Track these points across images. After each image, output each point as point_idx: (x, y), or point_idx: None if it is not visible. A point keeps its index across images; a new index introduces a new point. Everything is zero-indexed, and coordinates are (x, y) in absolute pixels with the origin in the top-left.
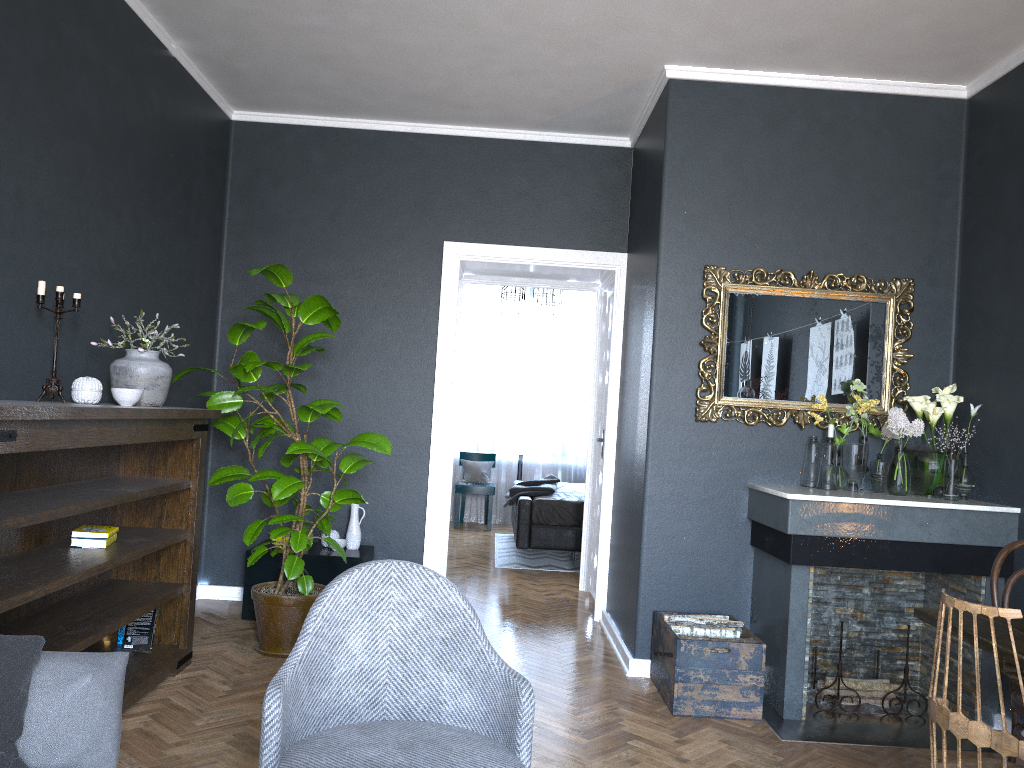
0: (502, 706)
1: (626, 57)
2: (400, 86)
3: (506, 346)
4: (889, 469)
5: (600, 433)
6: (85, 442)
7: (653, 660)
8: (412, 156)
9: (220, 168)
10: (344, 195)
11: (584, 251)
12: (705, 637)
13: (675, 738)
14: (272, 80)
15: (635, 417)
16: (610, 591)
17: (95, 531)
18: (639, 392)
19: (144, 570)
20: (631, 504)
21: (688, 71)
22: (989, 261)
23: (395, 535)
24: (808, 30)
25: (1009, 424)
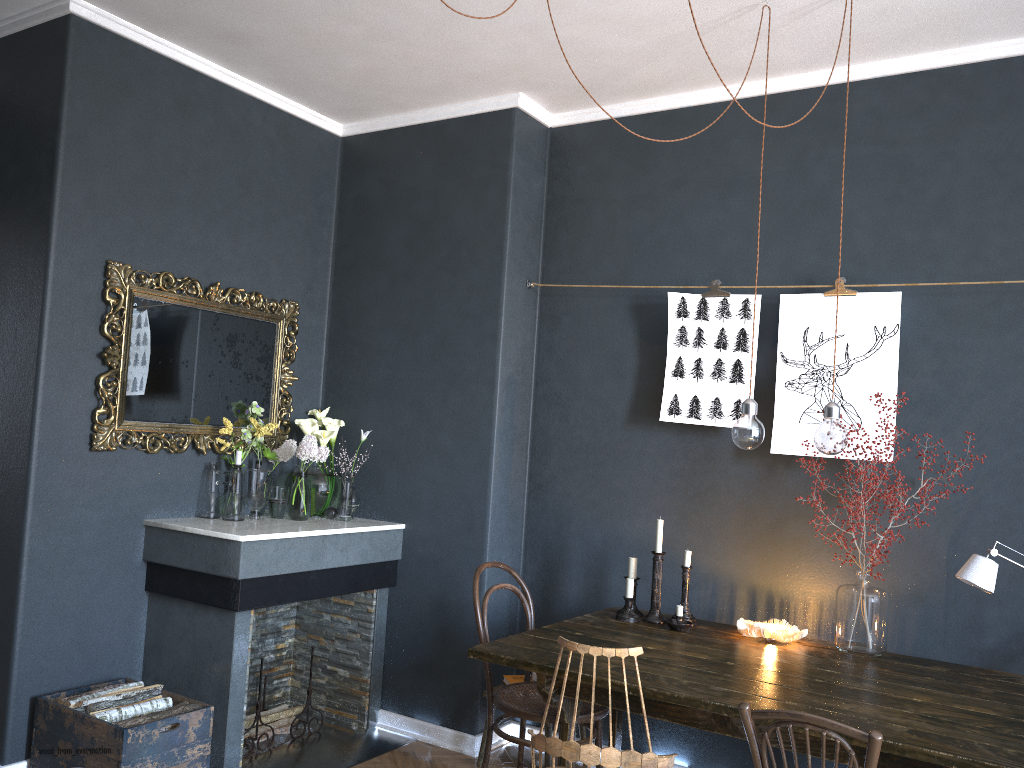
0: None
1: None
2: None
3: None
4: (294, 495)
5: None
6: None
7: (40, 760)
8: None
9: None
10: None
11: None
12: (145, 716)
13: None
14: None
15: None
16: None
17: None
18: None
19: None
20: None
21: (97, 13)
22: (369, 297)
23: None
24: (266, 30)
25: (392, 448)
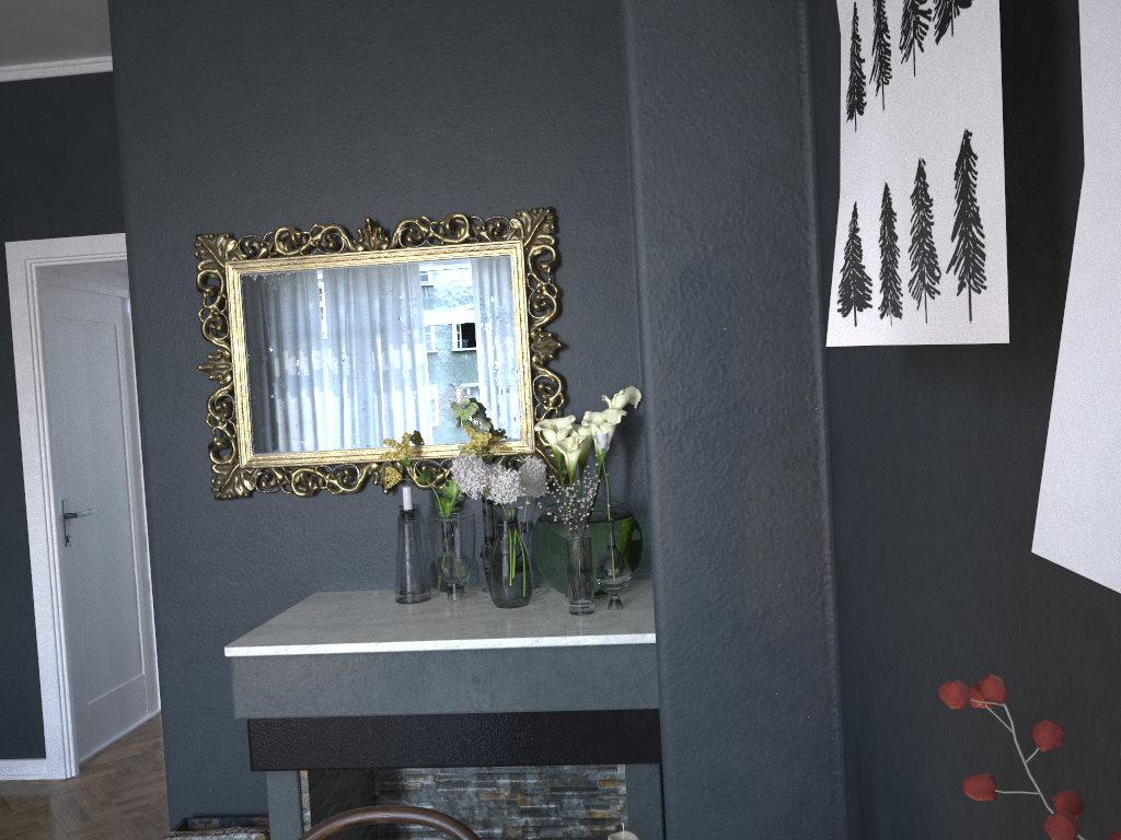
0: None
1: None
2: None
3: None
4: (491, 561)
5: None
6: None
7: None
8: None
9: None
10: None
11: None
12: None
13: None
14: None
15: None
16: None
17: None
18: None
19: None
20: None
21: None
22: None
23: (5, 674)
24: None
25: None
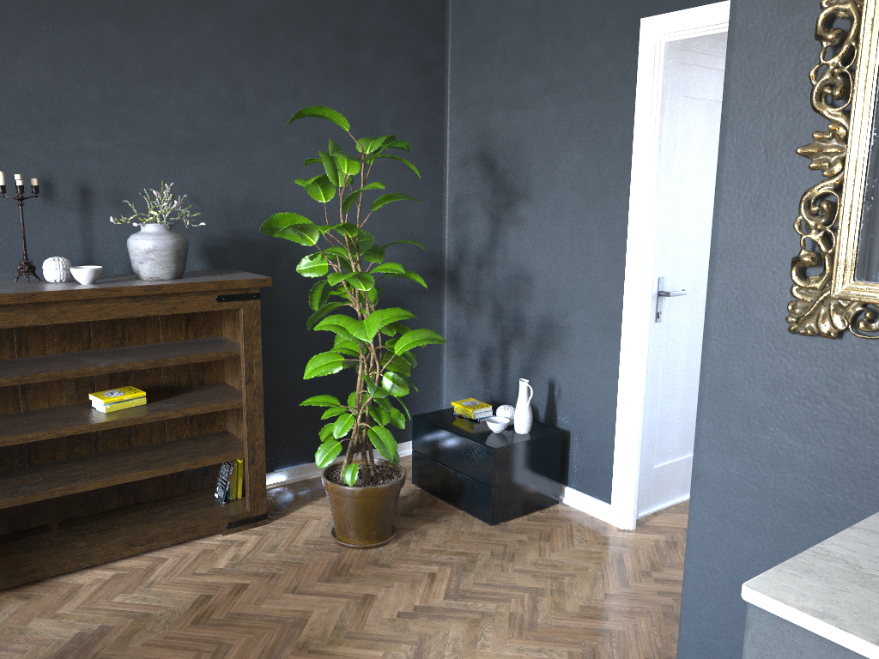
0: None
1: None
2: None
3: None
4: None
5: None
6: None
7: None
8: None
9: None
10: None
11: None
12: None
13: None
14: None
15: None
16: None
17: (105, 396)
18: None
19: (238, 428)
20: None
21: None
22: None
23: (590, 423)
24: None
25: None
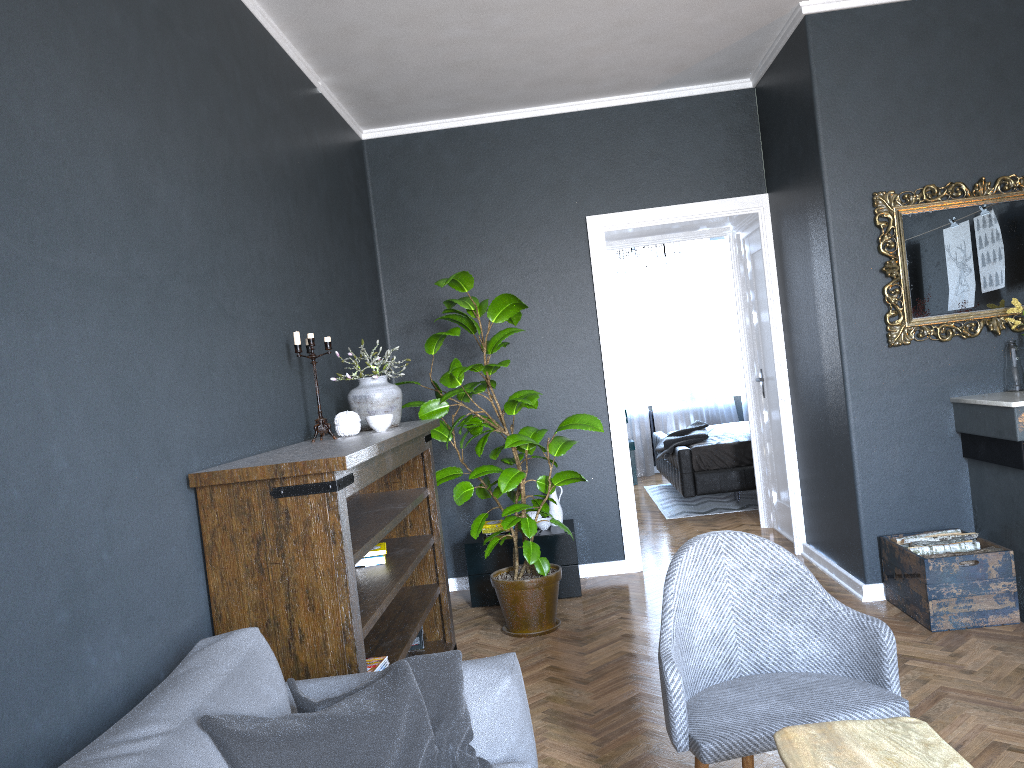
0: (858, 647)
1: (761, 3)
2: (529, 75)
3: (617, 303)
4: None
5: (757, 373)
6: (381, 472)
7: (888, 583)
8: (540, 140)
9: (363, 188)
10: (481, 191)
11: (724, 199)
12: (948, 553)
13: (948, 653)
14: (406, 95)
15: (817, 353)
16: (810, 524)
17: (372, 549)
18: (819, 328)
19: None
20: (829, 438)
21: (824, 3)
22: None
23: (589, 505)
24: None
25: None
